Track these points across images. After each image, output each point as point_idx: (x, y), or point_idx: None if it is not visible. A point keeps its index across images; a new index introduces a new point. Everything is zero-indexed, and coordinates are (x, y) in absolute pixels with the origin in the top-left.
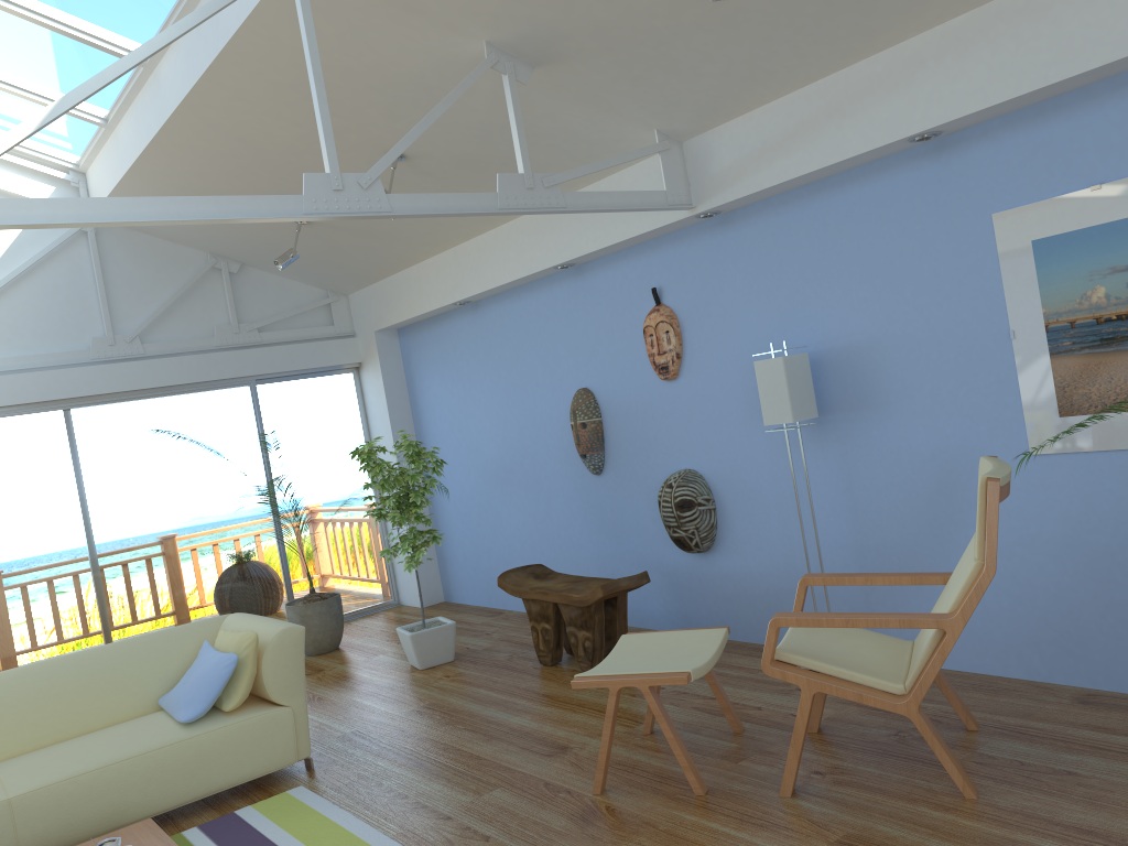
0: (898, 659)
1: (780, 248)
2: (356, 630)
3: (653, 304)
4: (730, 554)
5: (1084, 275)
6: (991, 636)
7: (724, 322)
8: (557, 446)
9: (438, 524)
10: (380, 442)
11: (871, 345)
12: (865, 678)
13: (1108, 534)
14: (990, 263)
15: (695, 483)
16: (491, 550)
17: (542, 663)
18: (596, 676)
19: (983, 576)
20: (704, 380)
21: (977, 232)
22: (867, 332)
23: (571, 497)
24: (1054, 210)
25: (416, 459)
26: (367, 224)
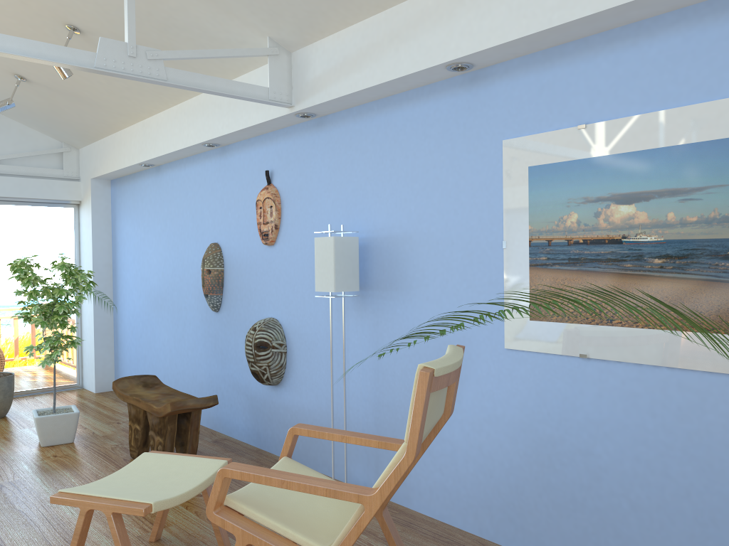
0: (348, 515)
1: (353, 150)
2: (32, 404)
3: (266, 184)
4: (292, 390)
5: (563, 202)
6: (458, 494)
7: (310, 204)
8: (194, 285)
9: (118, 332)
10: (85, 263)
11: (405, 238)
12: (296, 536)
13: (553, 427)
14: (497, 182)
15: (274, 329)
16: (146, 357)
17: (132, 456)
18: (75, 495)
19: (403, 460)
20: (291, 249)
21: (490, 155)
22: (403, 227)
23: (198, 326)
24: (549, 143)
25: (69, 278)
26: (72, 89)
